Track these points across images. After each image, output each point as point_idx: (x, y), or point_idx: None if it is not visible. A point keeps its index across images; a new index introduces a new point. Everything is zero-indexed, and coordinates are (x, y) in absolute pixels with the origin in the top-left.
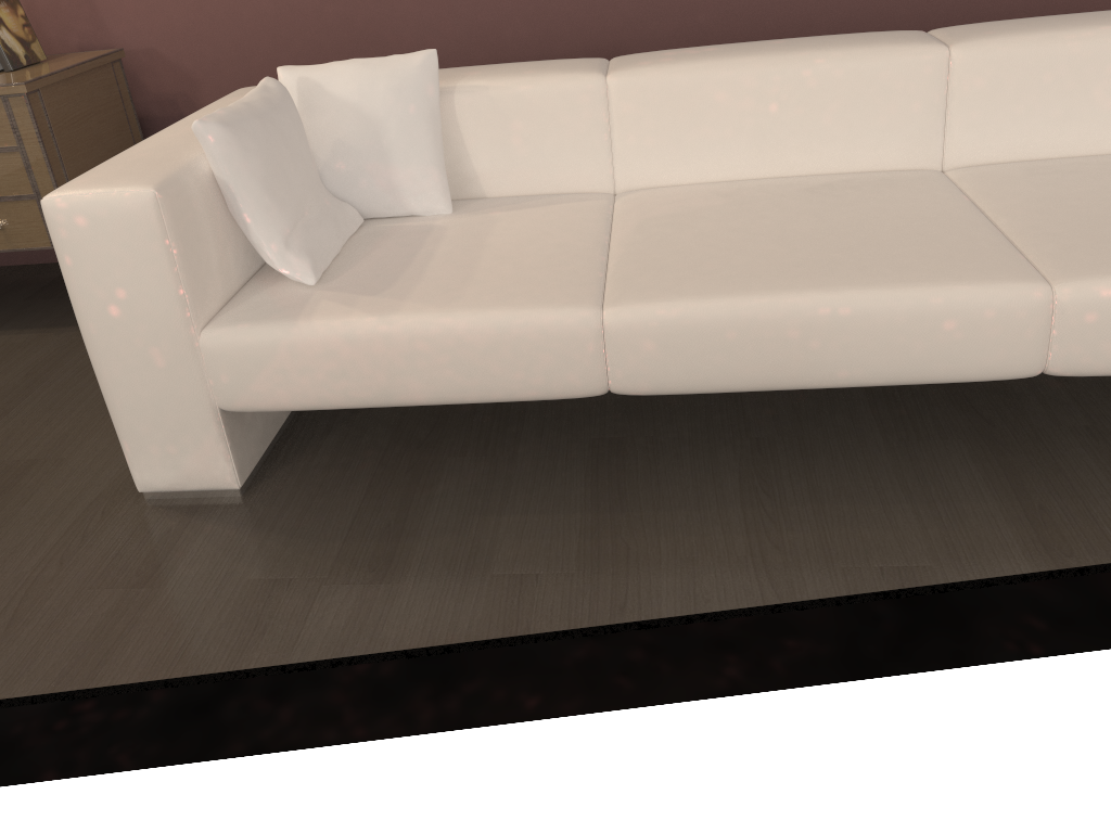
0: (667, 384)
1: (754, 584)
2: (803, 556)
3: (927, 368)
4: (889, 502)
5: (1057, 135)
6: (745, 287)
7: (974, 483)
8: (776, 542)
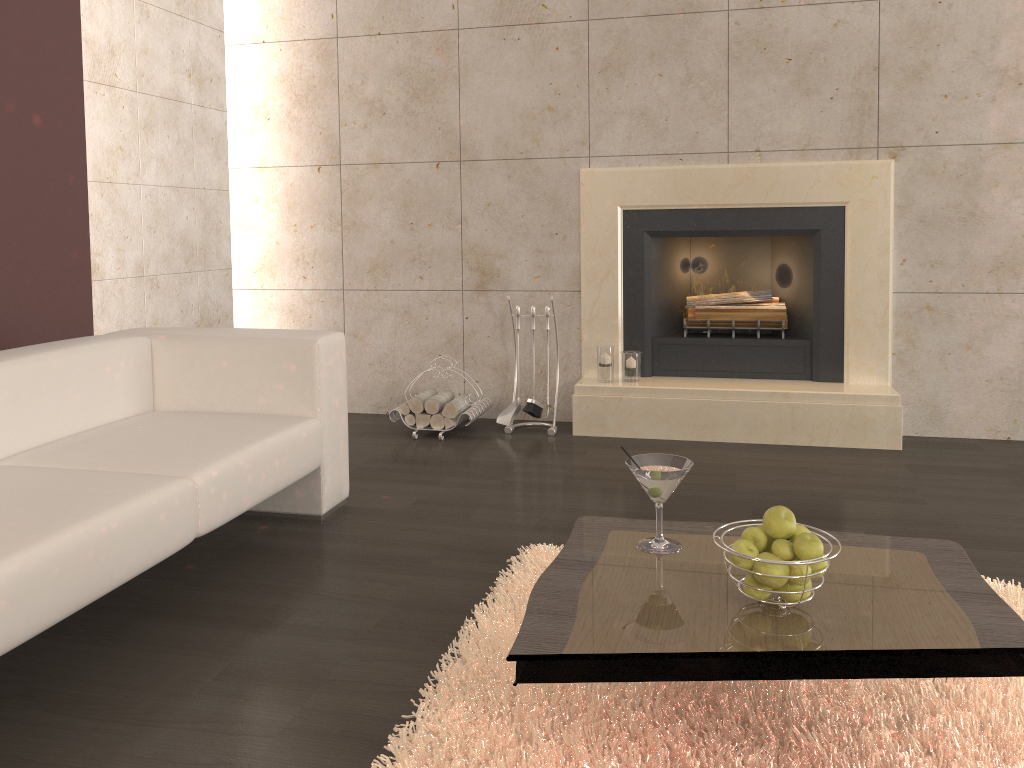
0: (14, 637)
1: (171, 729)
2: (170, 704)
3: (155, 552)
4: (162, 660)
5: (53, 423)
6: (44, 533)
7: (184, 628)
8: (143, 711)
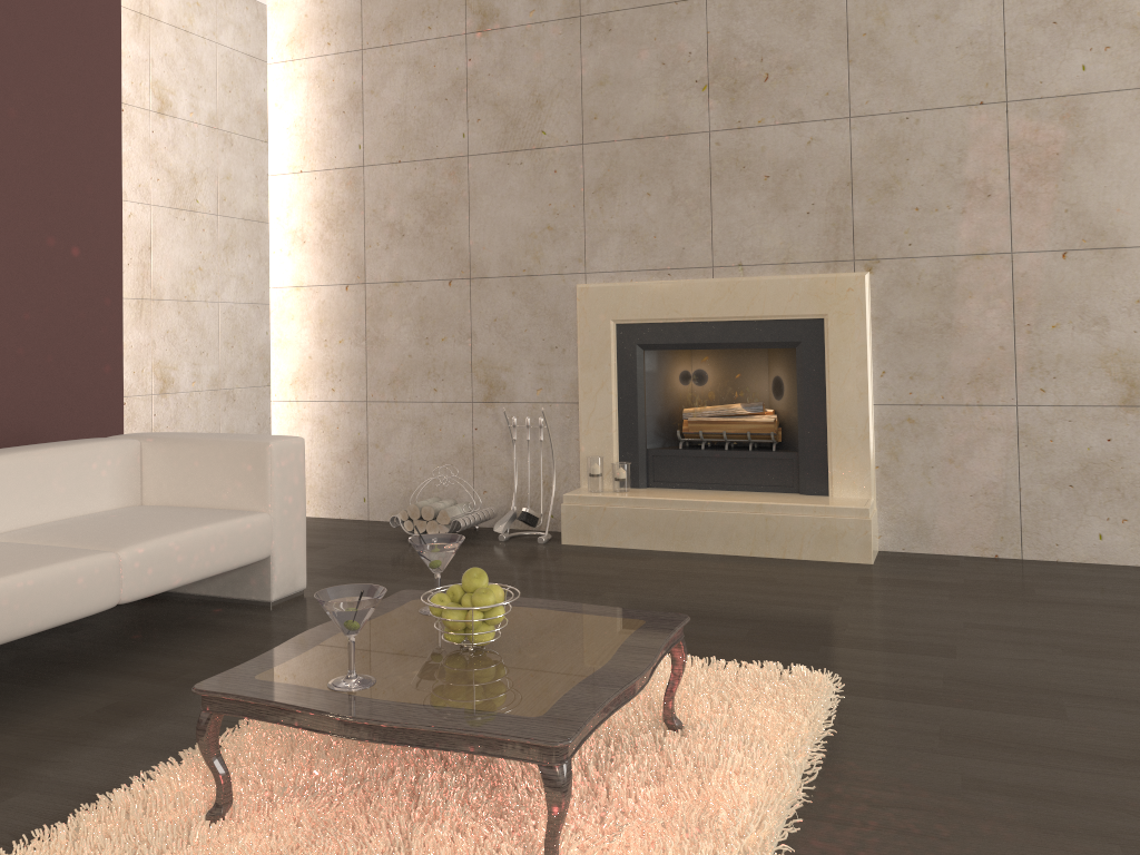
0: None
1: (42, 739)
2: (53, 724)
3: (72, 609)
4: (67, 697)
5: (37, 510)
6: None
7: (99, 677)
8: (30, 728)
